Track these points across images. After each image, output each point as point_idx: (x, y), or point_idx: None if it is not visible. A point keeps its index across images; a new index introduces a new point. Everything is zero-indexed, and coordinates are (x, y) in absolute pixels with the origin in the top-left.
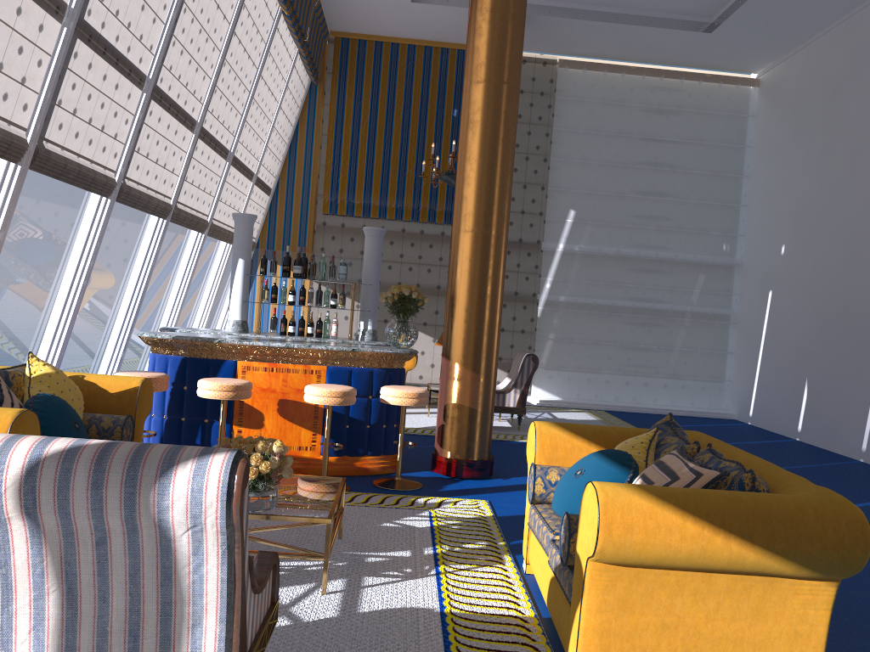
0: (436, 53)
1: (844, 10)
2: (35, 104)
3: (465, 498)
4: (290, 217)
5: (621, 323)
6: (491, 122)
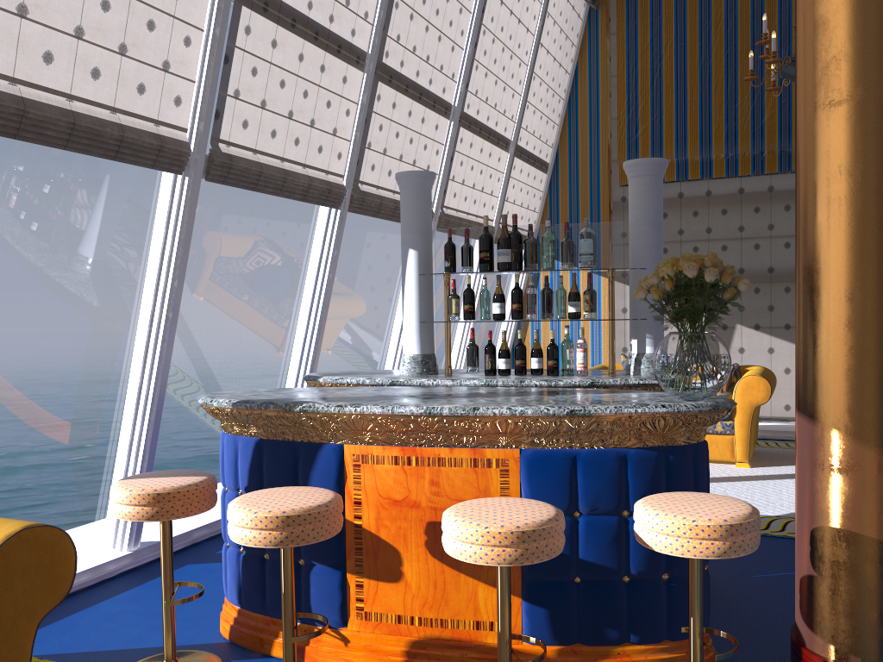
0: None
1: None
2: None
3: None
4: (576, 198)
5: None
6: None
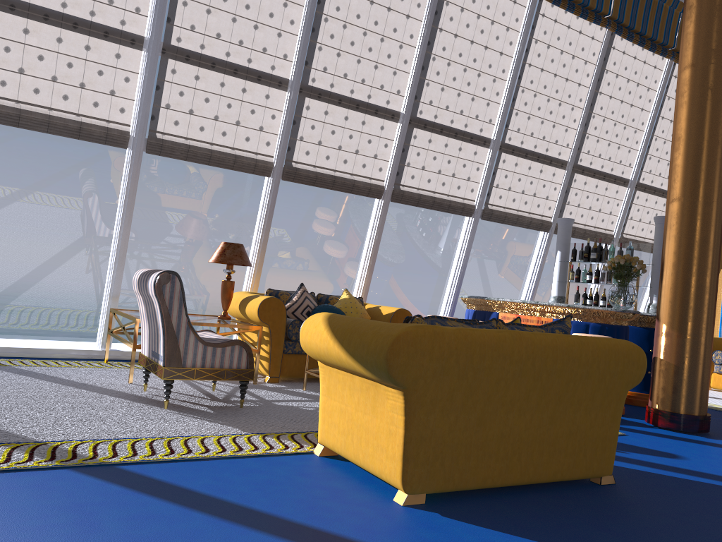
0: None
1: None
2: (389, 167)
3: None
4: None
5: None
6: (688, 102)
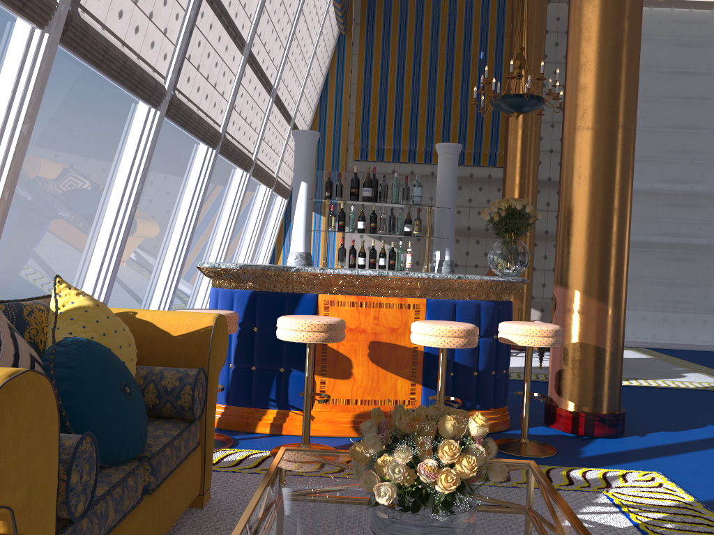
0: None
1: None
2: None
3: (626, 469)
4: (322, 165)
5: (656, 258)
6: None
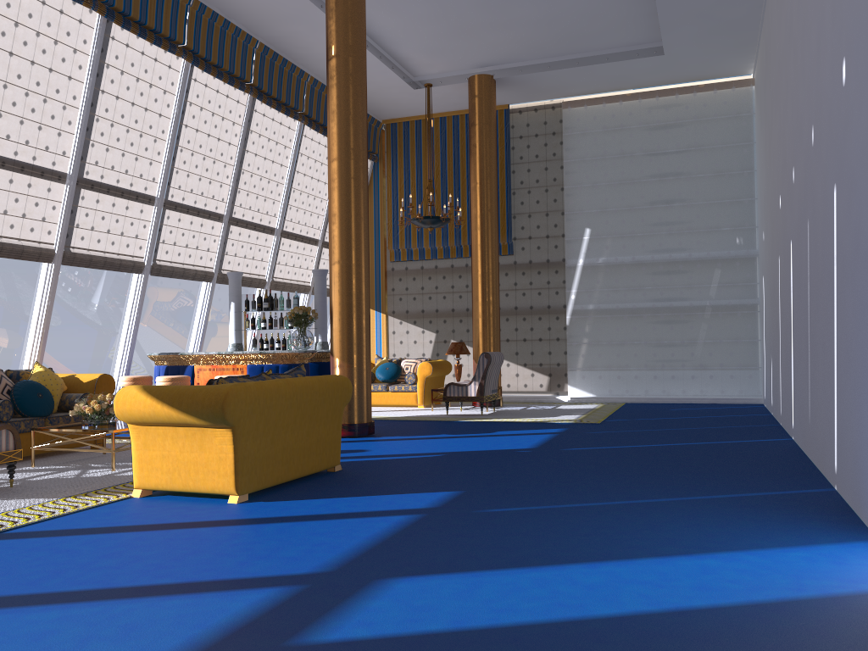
0: (462, 119)
1: (754, 11)
2: (58, 229)
3: None
4: None
5: (643, 322)
6: (339, 187)
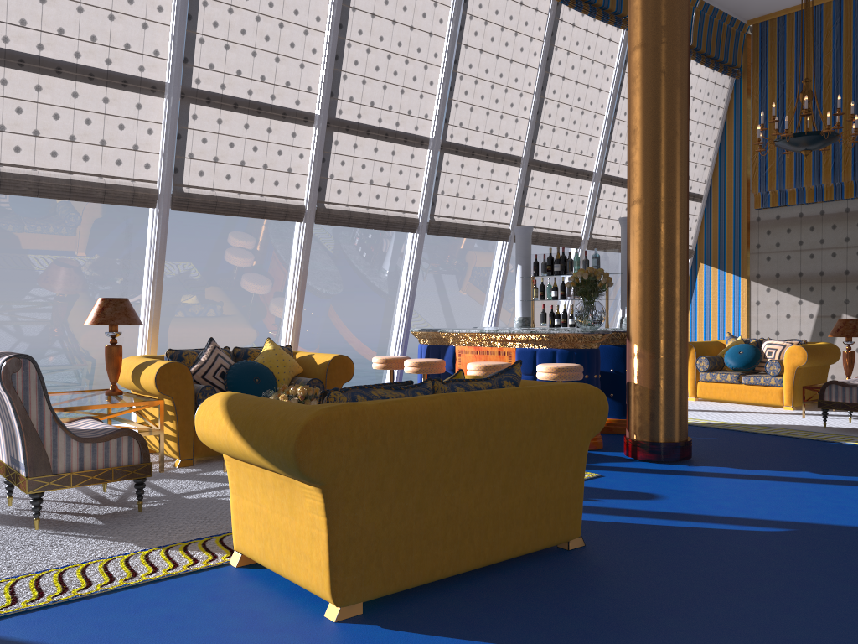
0: None
1: None
2: (308, 182)
3: (586, 471)
4: (723, 219)
5: None
6: (641, 89)
